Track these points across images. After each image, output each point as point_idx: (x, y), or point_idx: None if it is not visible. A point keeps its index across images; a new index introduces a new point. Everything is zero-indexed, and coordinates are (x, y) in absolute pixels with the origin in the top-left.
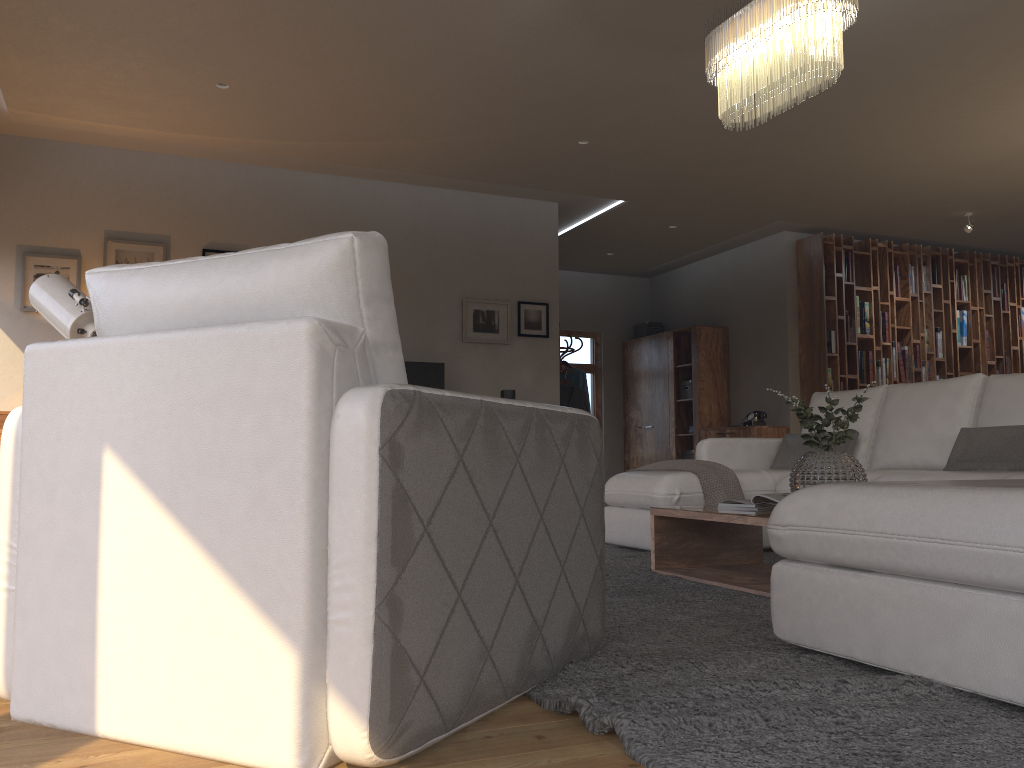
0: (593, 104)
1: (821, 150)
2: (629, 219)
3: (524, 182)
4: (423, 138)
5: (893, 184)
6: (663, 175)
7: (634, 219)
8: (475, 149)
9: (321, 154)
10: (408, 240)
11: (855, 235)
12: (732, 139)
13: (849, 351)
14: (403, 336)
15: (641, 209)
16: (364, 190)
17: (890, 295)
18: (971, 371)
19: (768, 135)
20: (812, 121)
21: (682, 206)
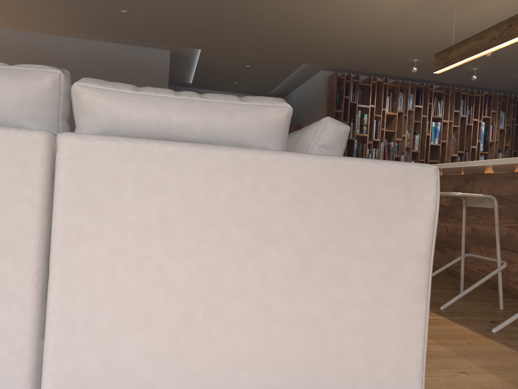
0: None
1: (266, 15)
2: (217, 61)
3: (128, 37)
4: (38, 9)
5: (341, 39)
6: (197, 32)
7: (220, 61)
8: (74, 16)
9: (3, 19)
10: (76, 69)
11: (368, 74)
12: (203, 8)
13: (352, 143)
14: (70, 122)
15: (215, 54)
16: (51, 41)
17: (384, 111)
18: (438, 159)
19: (221, 5)
20: None
21: (235, 53)
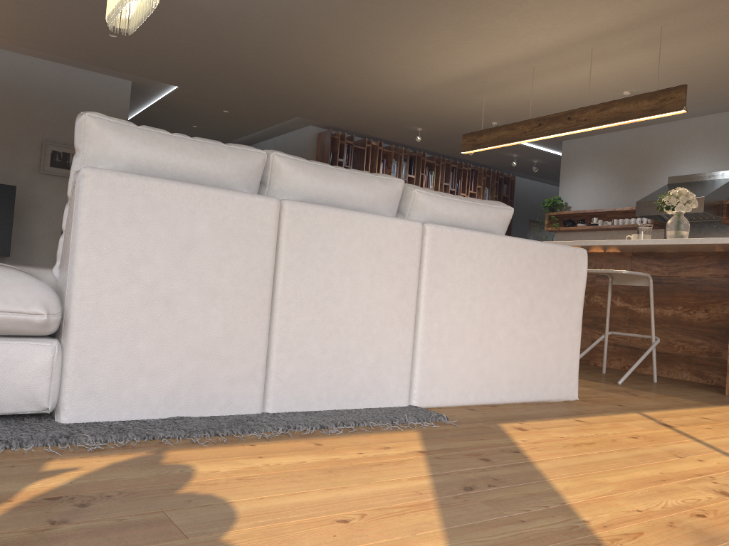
0: (99, 7)
1: (290, 68)
2: (190, 101)
3: (90, 61)
4: None
5: (356, 100)
6: (191, 70)
7: (194, 102)
8: (32, 28)
9: None
10: None
11: (360, 135)
12: (222, 50)
13: None
14: None
15: (193, 94)
16: None
17: None
18: None
19: (245, 51)
20: (268, 45)
21: (222, 96)
